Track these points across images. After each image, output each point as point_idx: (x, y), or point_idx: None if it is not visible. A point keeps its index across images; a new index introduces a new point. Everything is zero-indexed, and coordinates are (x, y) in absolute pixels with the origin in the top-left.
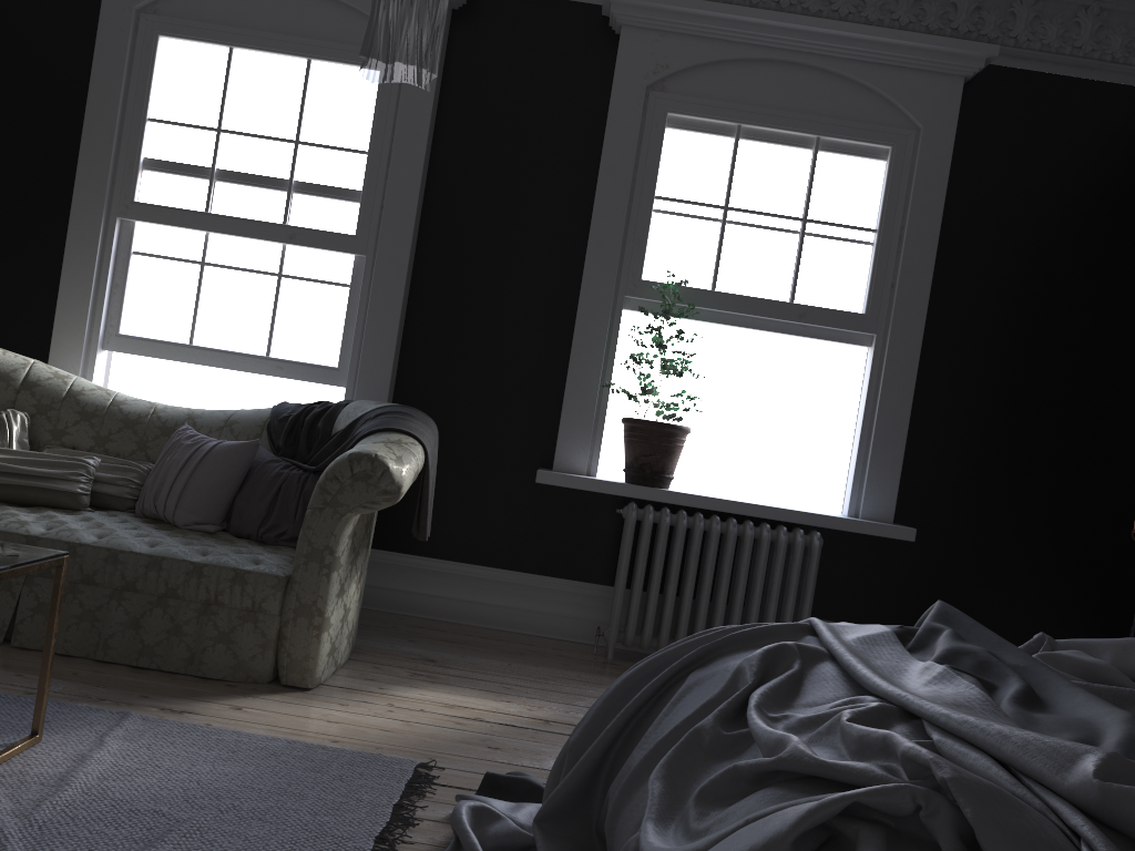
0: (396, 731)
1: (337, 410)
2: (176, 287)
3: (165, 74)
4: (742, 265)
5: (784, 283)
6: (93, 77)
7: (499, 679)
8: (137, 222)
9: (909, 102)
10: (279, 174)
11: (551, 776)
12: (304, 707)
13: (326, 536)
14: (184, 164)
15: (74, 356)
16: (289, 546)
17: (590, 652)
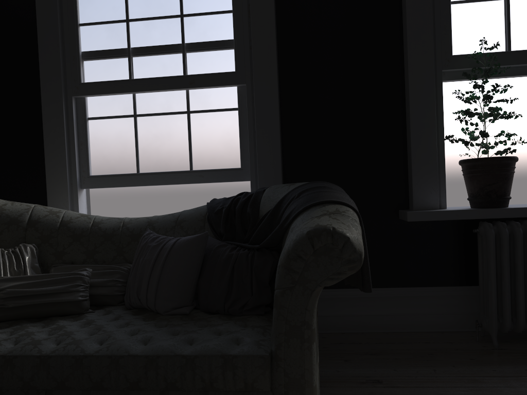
0: None
1: (258, 196)
2: (121, 136)
3: None
4: None
5: None
6: (37, 3)
7: (444, 392)
8: (86, 97)
9: None
10: (174, 41)
11: None
12: None
13: (301, 313)
14: (109, 50)
15: (63, 196)
16: (252, 315)
17: (471, 339)
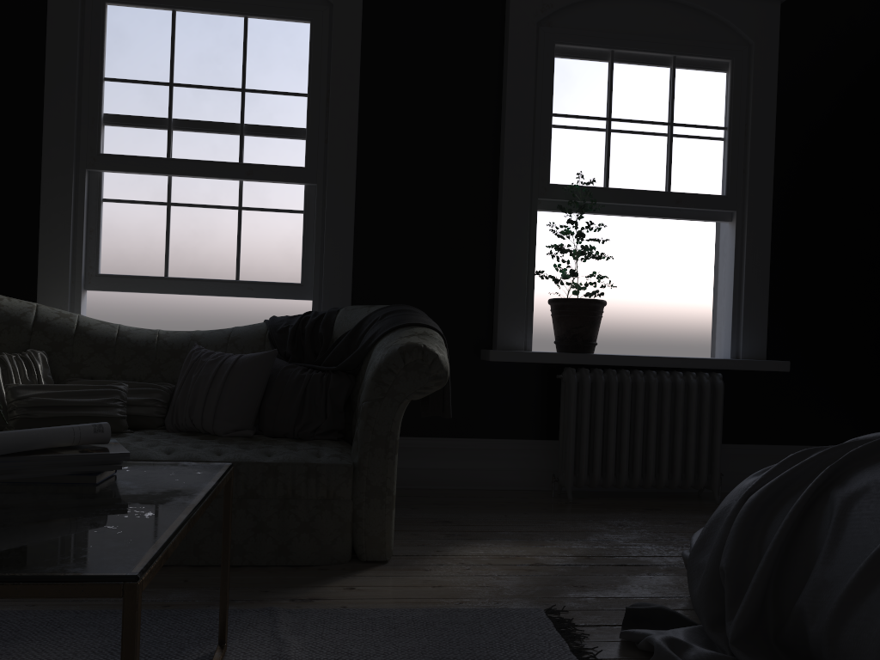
0: (492, 586)
1: (331, 317)
2: (147, 227)
3: (115, 37)
4: (627, 165)
5: (661, 176)
6: (49, 43)
7: (513, 529)
8: (103, 172)
9: (742, 23)
10: (231, 119)
11: (703, 601)
12: (400, 577)
13: (387, 423)
14: (142, 117)
15: (61, 298)
16: (325, 439)
17: (547, 496)
